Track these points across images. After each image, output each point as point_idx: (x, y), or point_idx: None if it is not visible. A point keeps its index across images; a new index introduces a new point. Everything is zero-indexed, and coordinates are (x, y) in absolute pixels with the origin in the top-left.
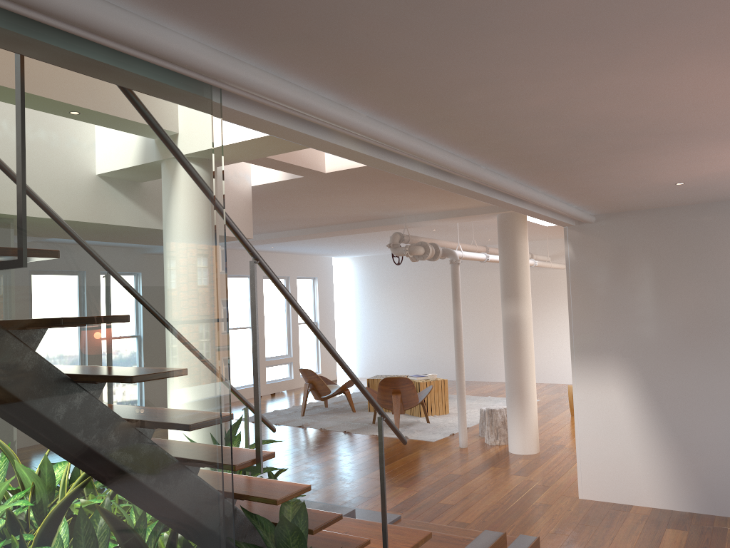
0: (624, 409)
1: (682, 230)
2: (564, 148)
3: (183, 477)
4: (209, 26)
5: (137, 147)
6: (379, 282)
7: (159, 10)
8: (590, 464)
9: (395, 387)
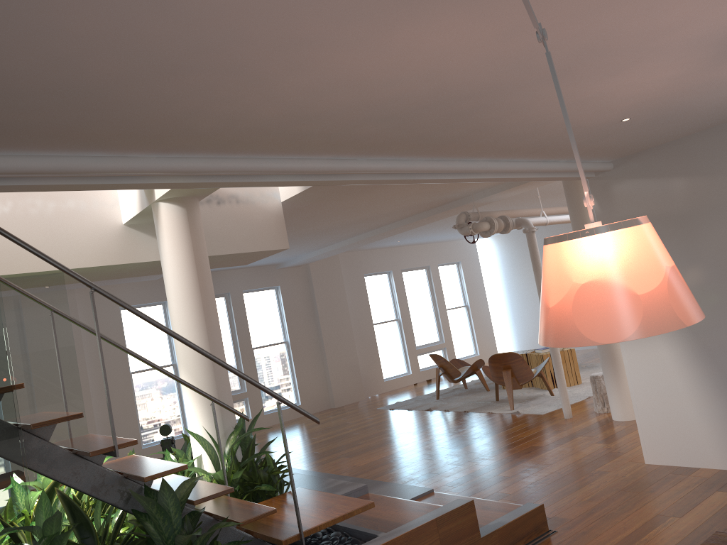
0: (674, 365)
1: (702, 160)
2: (399, 129)
3: None
4: None
5: None
6: (526, 256)
7: None
8: (650, 427)
9: (504, 363)
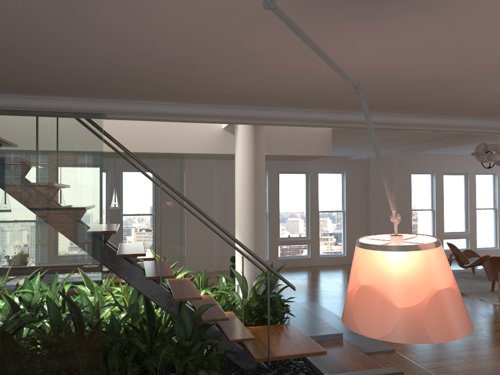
0: None
1: None
2: (373, 99)
3: (74, 272)
4: (66, 95)
5: (55, 145)
6: None
7: (44, 95)
8: None
9: None
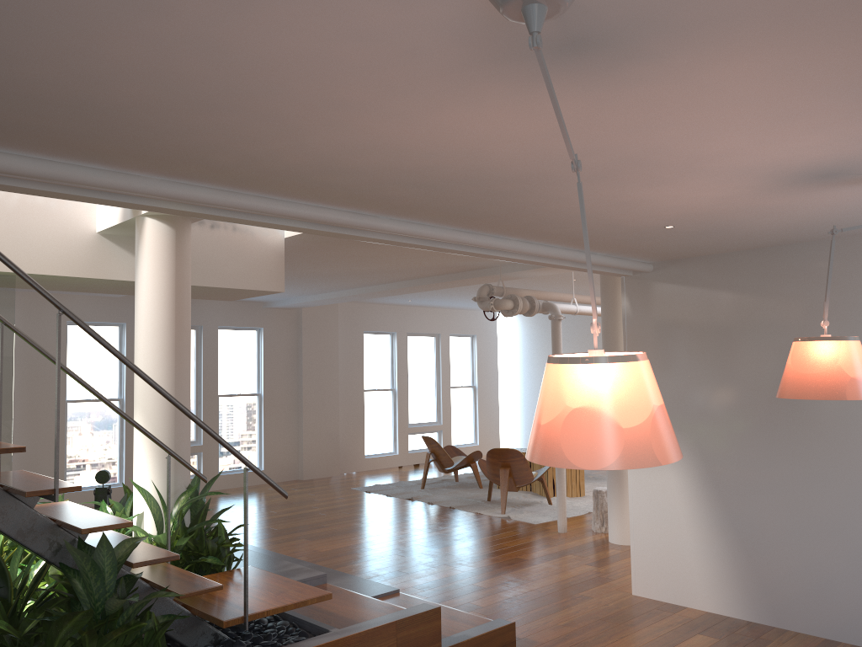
0: (679, 493)
1: (743, 280)
2: (429, 197)
3: None
4: None
5: None
6: (550, 342)
7: None
8: (644, 555)
9: (503, 459)
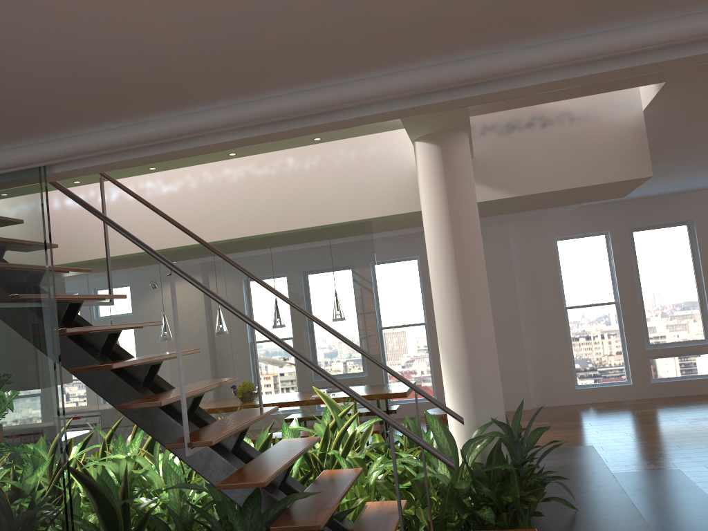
0: None
1: None
2: None
3: (19, 441)
4: None
5: None
6: None
7: None
8: None
9: None
